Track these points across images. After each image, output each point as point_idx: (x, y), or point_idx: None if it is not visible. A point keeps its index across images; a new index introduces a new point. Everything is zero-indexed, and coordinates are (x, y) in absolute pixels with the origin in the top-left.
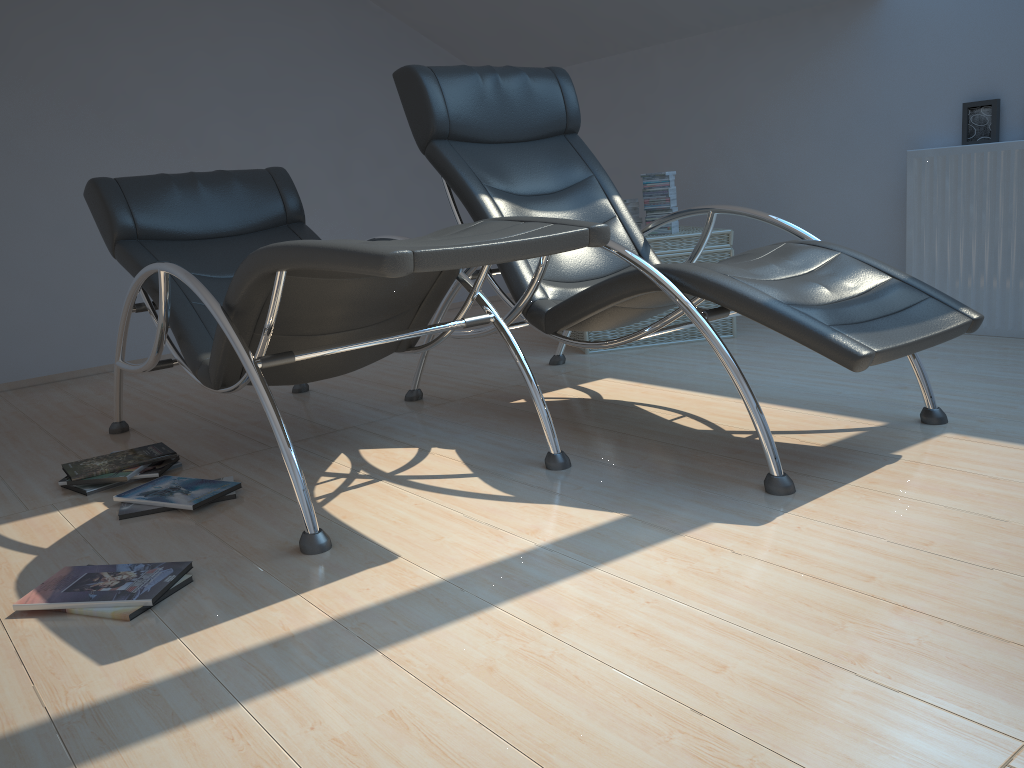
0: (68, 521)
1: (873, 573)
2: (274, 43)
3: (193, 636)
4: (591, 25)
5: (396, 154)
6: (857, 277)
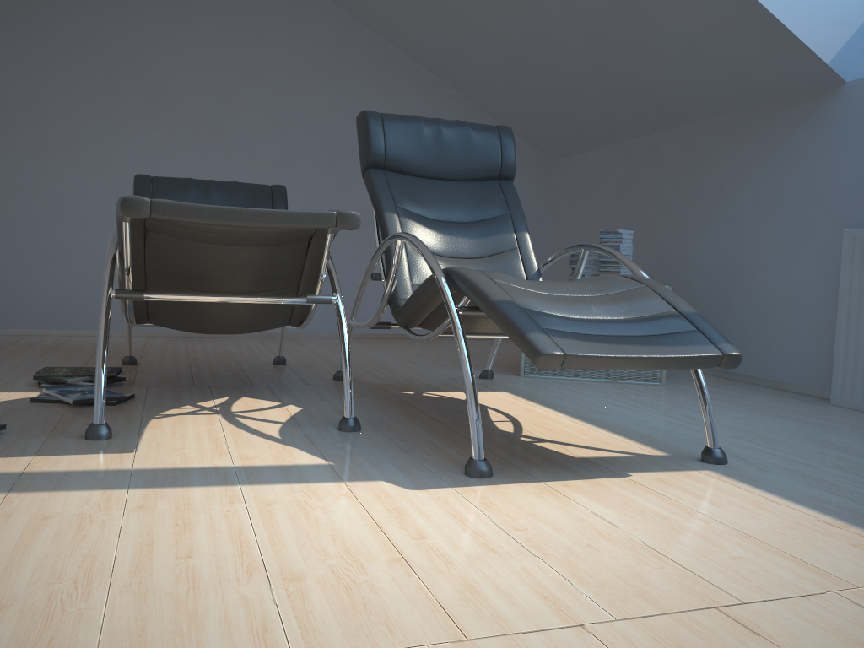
0: (3, 397)
1: (430, 535)
2: None
3: None
4: (609, 111)
5: None
6: (637, 304)
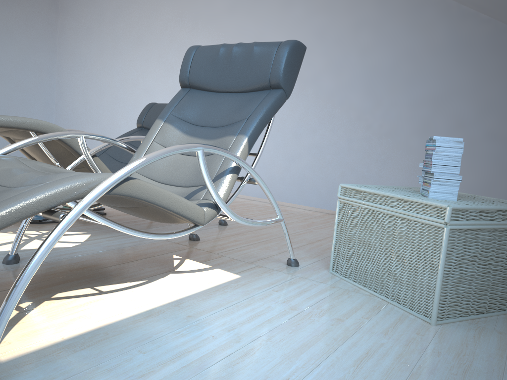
0: None
1: None
2: (399, 47)
3: None
4: None
5: (473, 120)
6: None
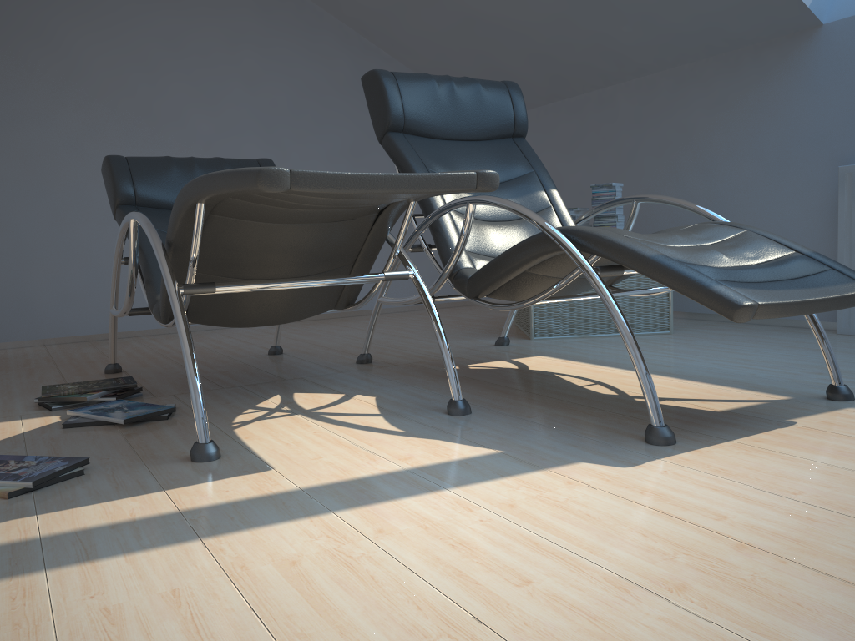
0: (22, 427)
1: (727, 513)
2: (299, 79)
3: (50, 514)
4: (561, 67)
5: None
6: (759, 249)
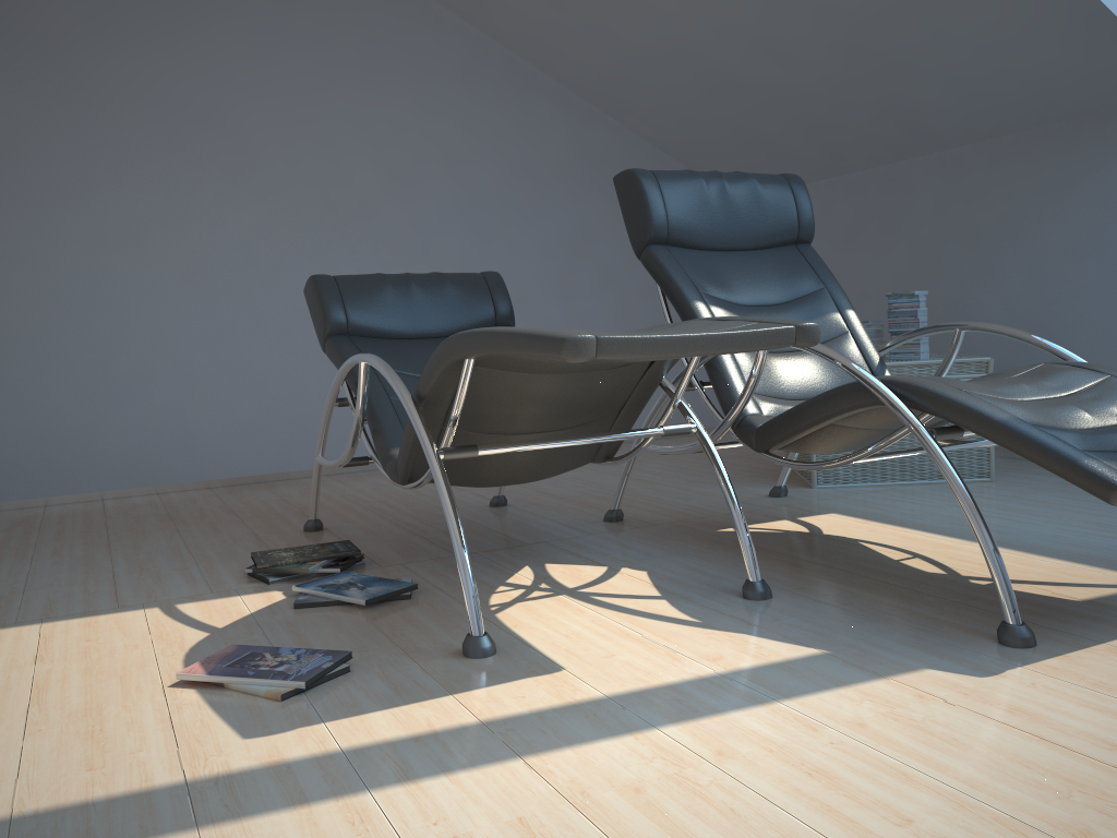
0: (246, 606)
1: None
2: (508, 157)
3: (338, 722)
4: (840, 137)
5: (624, 271)
6: None
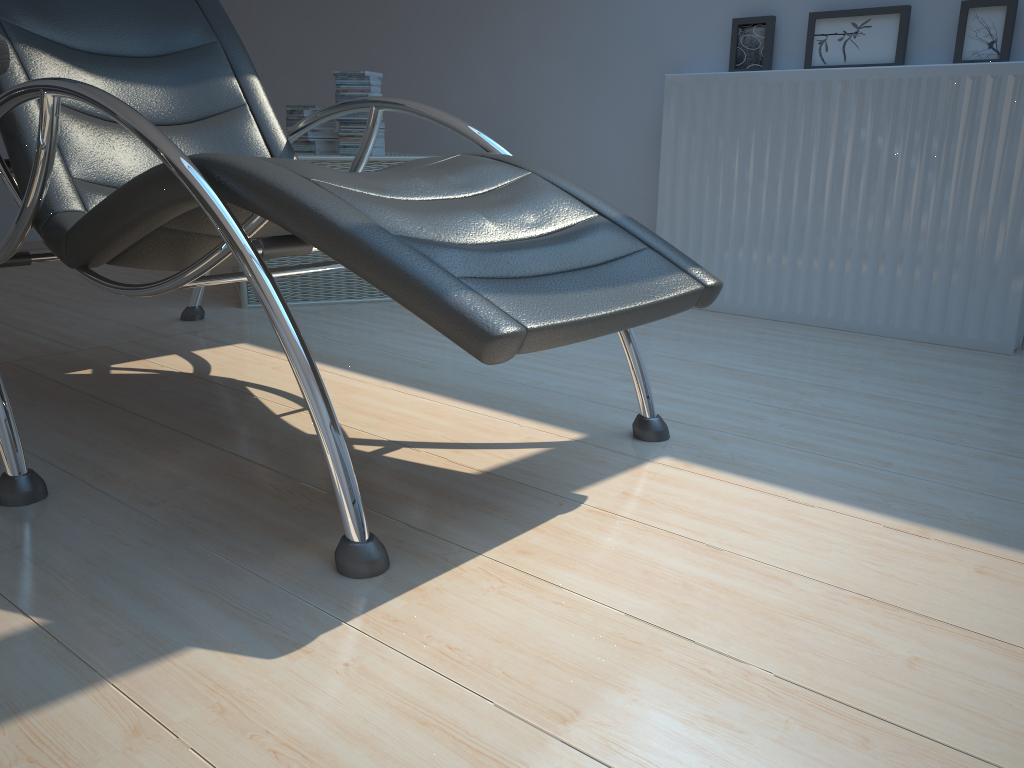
0: None
1: None
2: None
3: None
4: None
5: None
6: (545, 209)
